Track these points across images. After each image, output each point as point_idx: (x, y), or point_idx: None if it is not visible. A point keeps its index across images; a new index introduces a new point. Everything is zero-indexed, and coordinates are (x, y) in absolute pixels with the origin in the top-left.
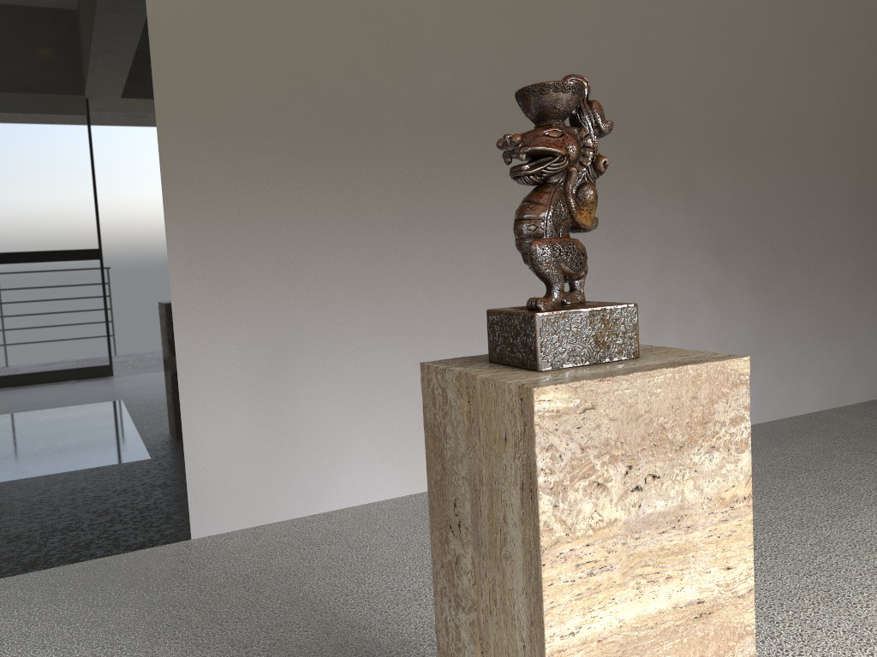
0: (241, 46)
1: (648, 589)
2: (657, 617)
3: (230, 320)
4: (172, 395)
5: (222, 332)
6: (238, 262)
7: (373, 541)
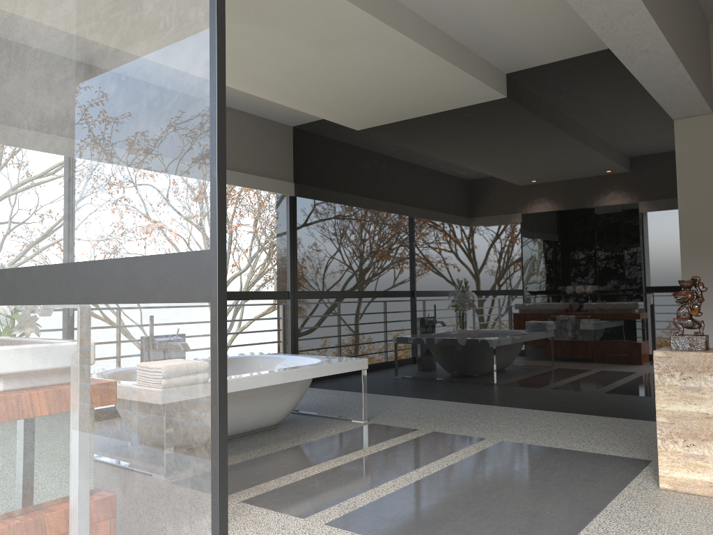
0: None
1: (688, 404)
2: (691, 412)
3: (710, 333)
4: None
5: None
6: None
7: None
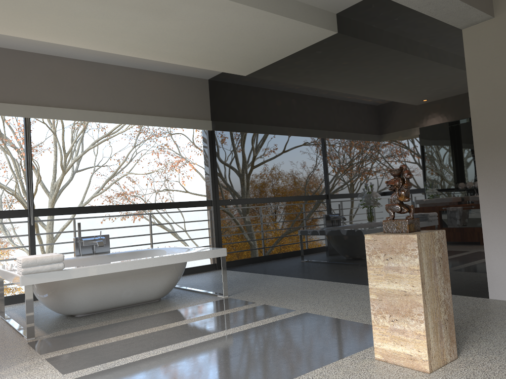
0: (504, 110)
1: (391, 283)
2: (393, 290)
3: (502, 216)
4: (480, 243)
5: (499, 221)
6: (505, 193)
7: None
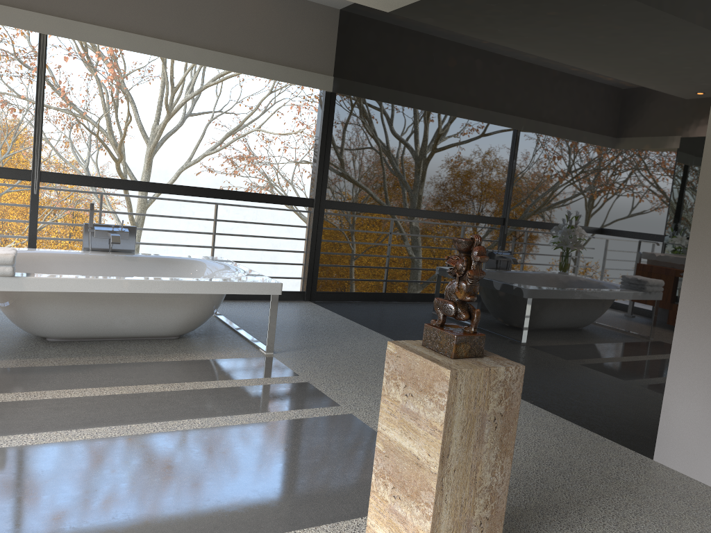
0: None
1: (404, 436)
2: (404, 449)
3: (709, 335)
4: (663, 368)
5: (702, 341)
6: None
7: (705, 520)
